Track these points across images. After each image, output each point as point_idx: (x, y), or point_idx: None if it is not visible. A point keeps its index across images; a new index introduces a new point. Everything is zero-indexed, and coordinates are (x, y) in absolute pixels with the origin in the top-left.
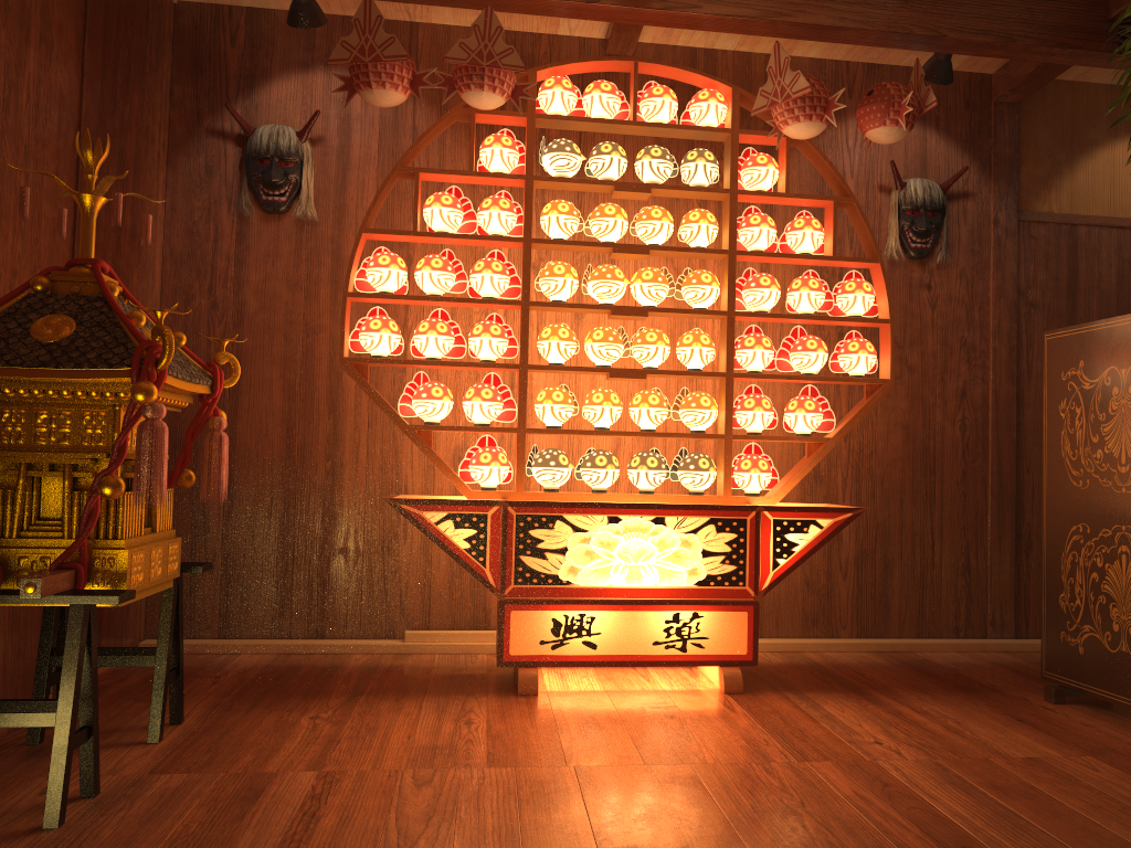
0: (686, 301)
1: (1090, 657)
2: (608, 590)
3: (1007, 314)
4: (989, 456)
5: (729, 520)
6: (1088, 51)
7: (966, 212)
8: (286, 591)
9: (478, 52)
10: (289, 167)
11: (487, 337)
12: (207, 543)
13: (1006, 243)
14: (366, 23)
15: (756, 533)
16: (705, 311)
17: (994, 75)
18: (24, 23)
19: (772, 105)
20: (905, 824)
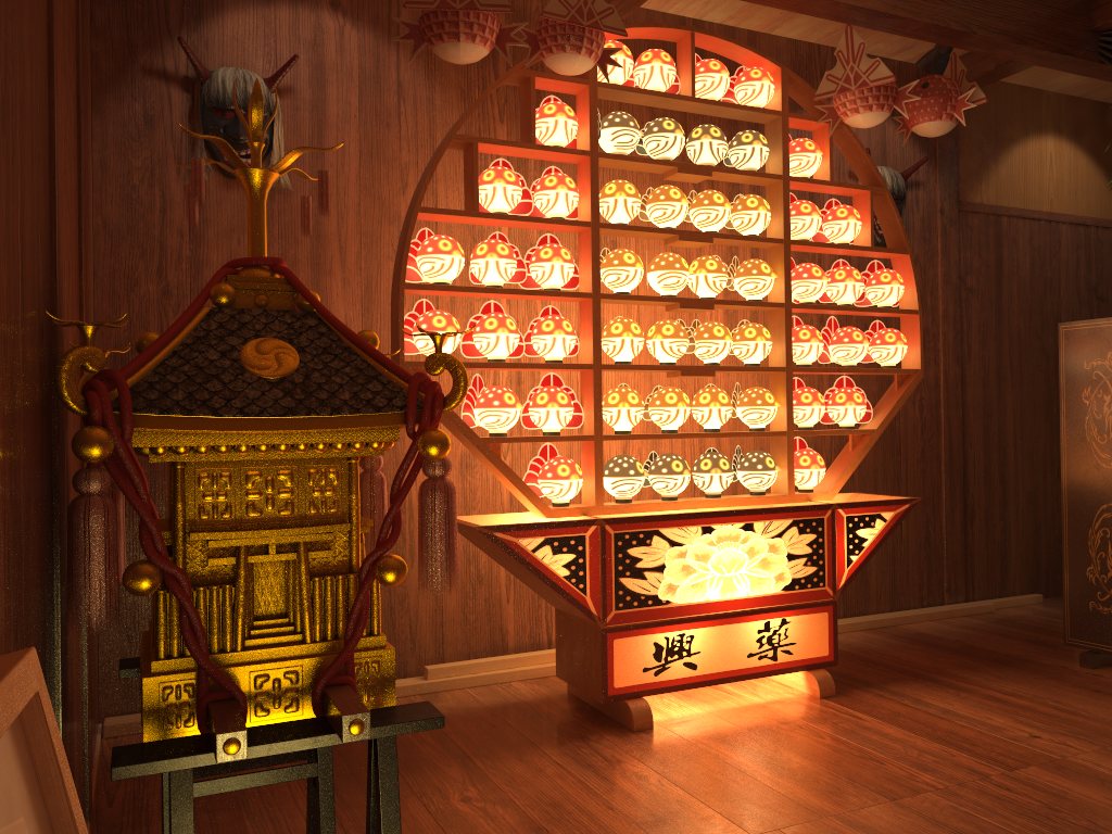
0: (739, 292)
1: None
2: (704, 605)
3: (953, 299)
4: (941, 434)
5: (809, 521)
6: (1078, 58)
7: (918, 201)
8: None
9: (578, 9)
10: None
11: (562, 334)
12: None
13: (950, 231)
14: None
15: (832, 532)
16: (765, 304)
17: None
18: None
19: (843, 91)
20: None
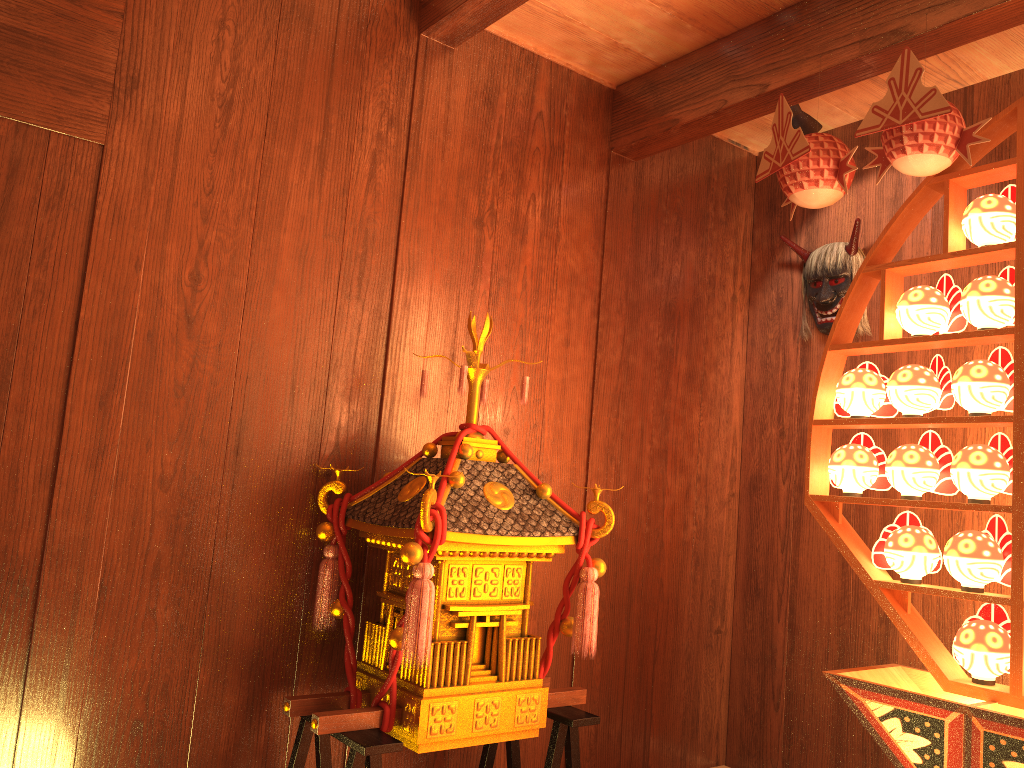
0: None
1: None
2: None
3: None
4: None
5: None
6: None
7: None
8: (841, 749)
9: (893, 110)
10: (839, 284)
11: (963, 468)
12: (773, 678)
13: None
14: (779, 126)
15: None
16: None
17: None
18: (518, 228)
19: None
20: None
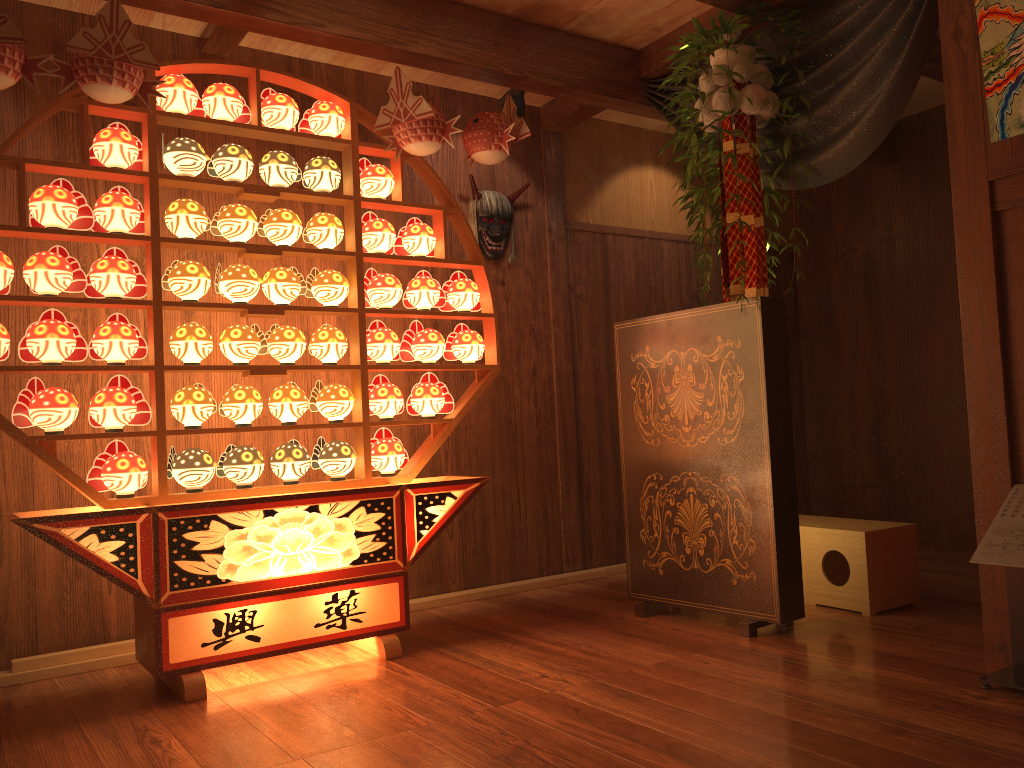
0: (317, 299)
1: (669, 576)
2: (268, 582)
3: (563, 305)
4: (556, 422)
5: (377, 501)
6: (628, 101)
7: (528, 221)
8: None
9: (106, 44)
10: None
11: (118, 339)
12: None
13: (558, 247)
14: None
15: (401, 510)
16: (338, 309)
17: (542, 109)
18: None
19: (396, 124)
20: (614, 737)
